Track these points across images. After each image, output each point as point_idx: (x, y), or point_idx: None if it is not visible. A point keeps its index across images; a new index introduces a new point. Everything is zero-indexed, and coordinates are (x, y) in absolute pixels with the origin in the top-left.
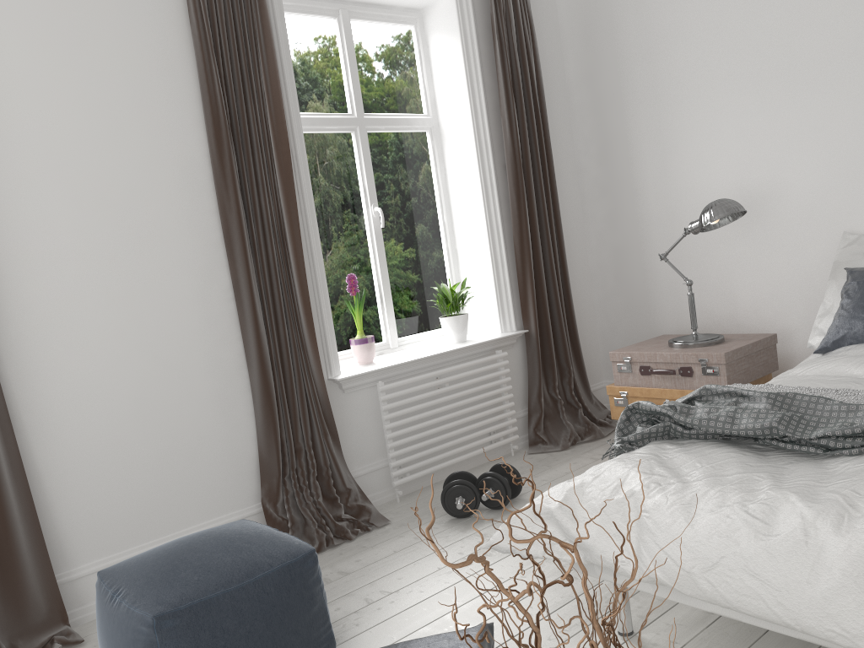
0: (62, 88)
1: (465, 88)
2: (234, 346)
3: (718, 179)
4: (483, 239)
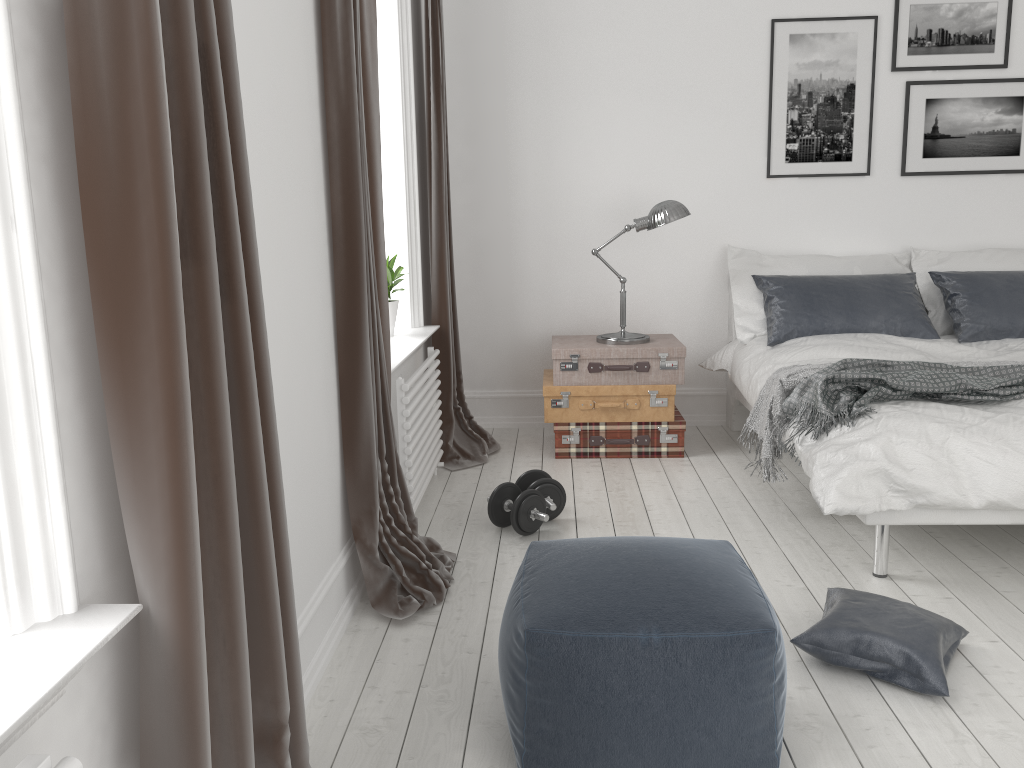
0: None
1: (394, 13)
2: (328, 314)
3: (607, 181)
4: (397, 209)
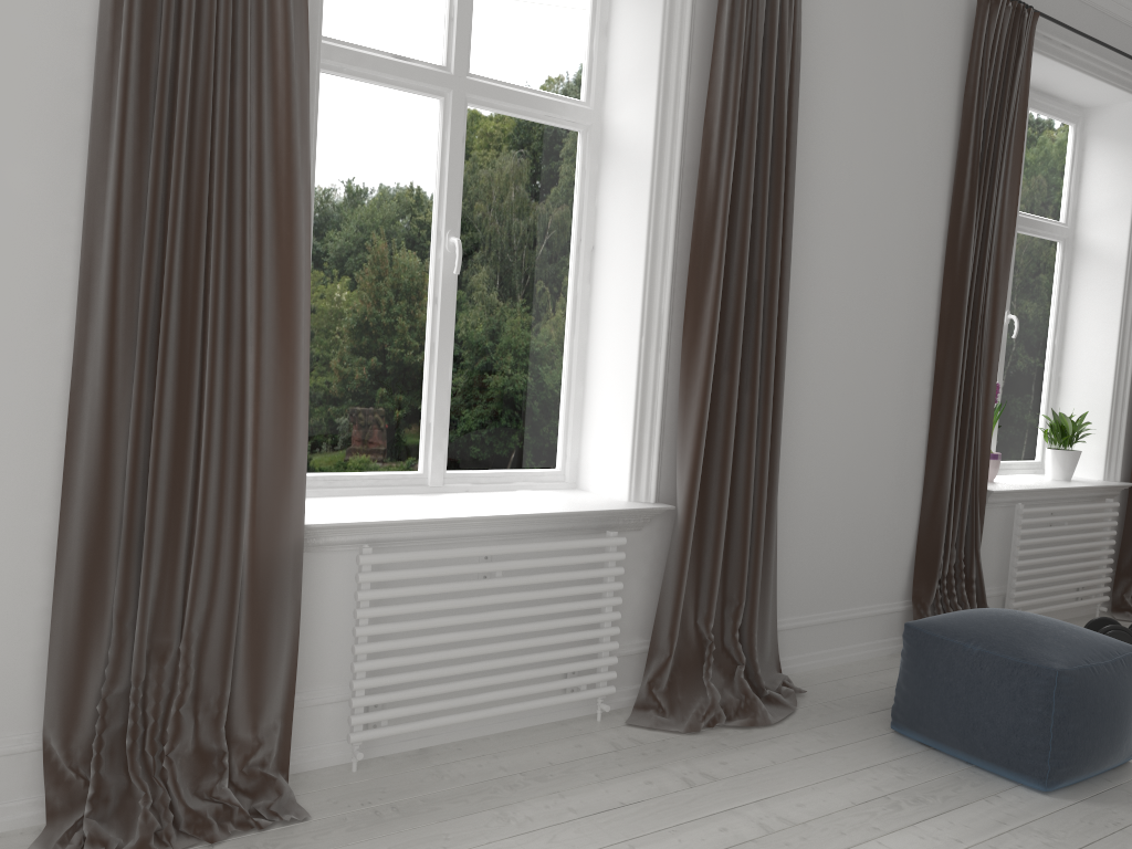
0: (866, 142)
1: (1128, 205)
2: (920, 433)
3: None
4: (1105, 373)
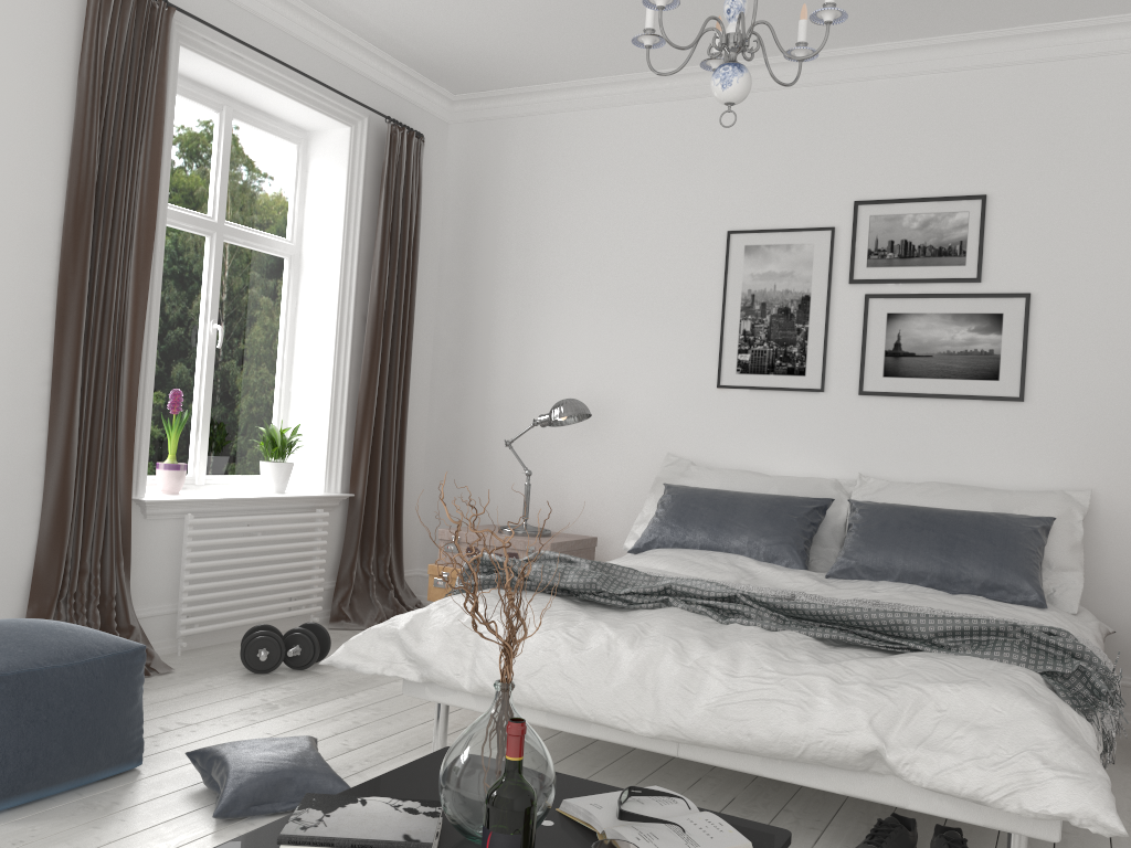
0: None
1: (341, 226)
2: (36, 436)
3: (569, 381)
4: (325, 387)
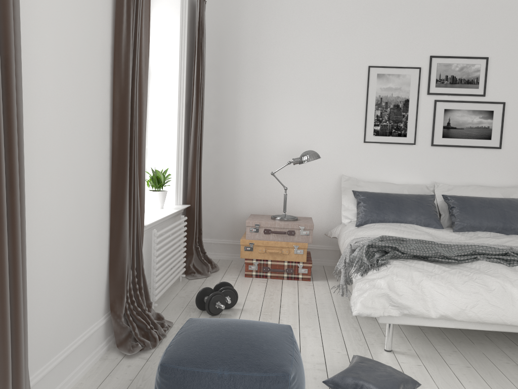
0: None
1: (177, 51)
2: (106, 194)
3: (284, 139)
4: (172, 145)
